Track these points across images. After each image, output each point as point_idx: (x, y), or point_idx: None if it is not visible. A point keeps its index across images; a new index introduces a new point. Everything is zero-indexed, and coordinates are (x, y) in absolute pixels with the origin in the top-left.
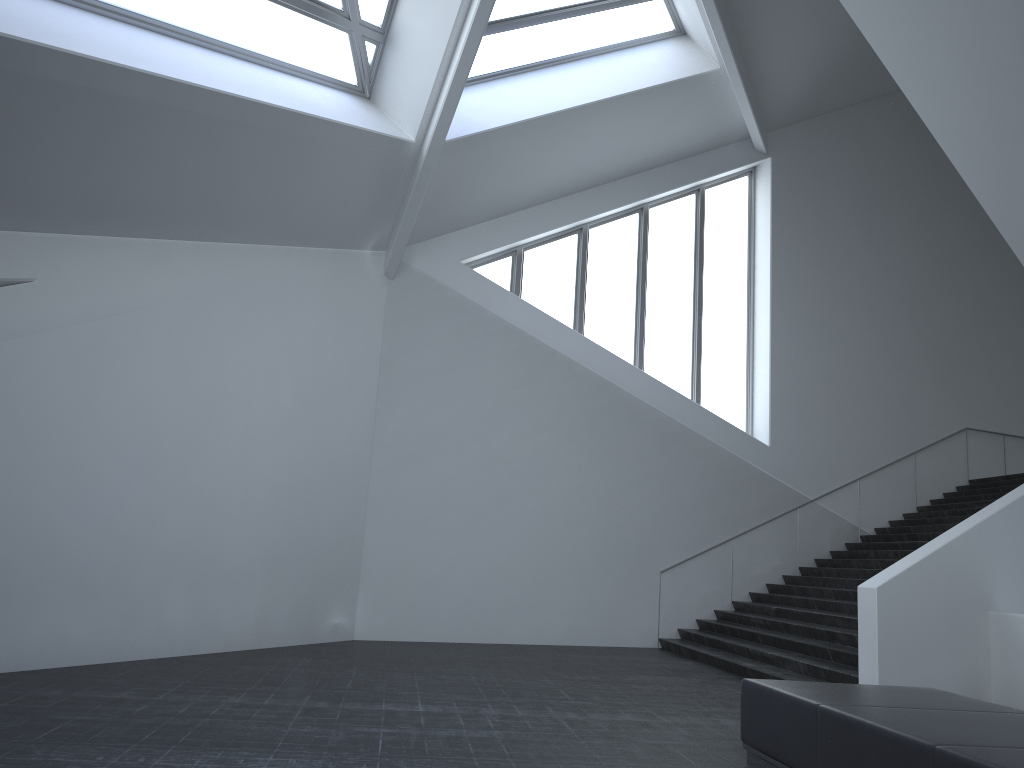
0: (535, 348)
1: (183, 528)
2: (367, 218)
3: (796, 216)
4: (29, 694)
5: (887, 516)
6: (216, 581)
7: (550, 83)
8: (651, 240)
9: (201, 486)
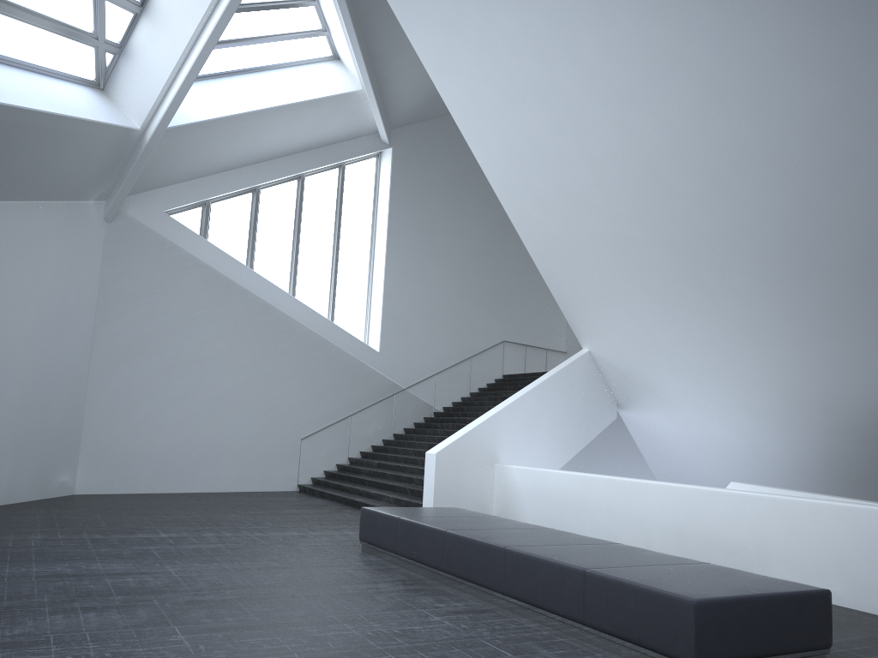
0: (219, 279)
1: None
2: (96, 180)
3: (406, 191)
4: None
5: (451, 399)
6: None
7: (241, 88)
8: (305, 200)
9: None
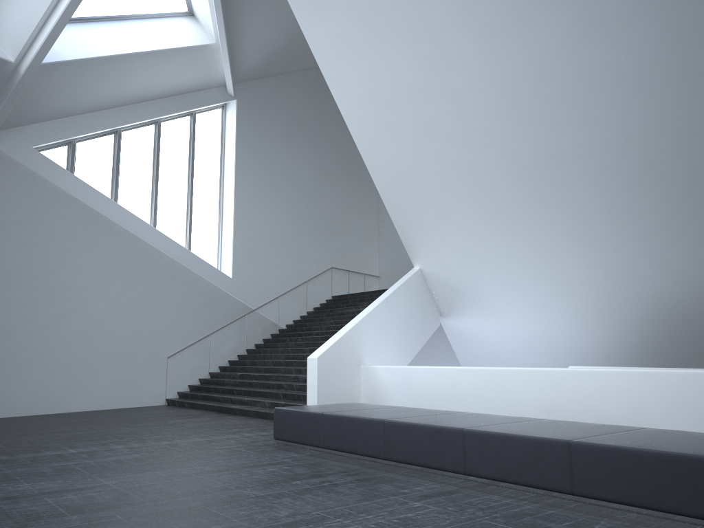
0: (87, 212)
1: None
2: None
3: (250, 138)
4: None
5: (292, 317)
6: None
7: (108, 33)
8: (162, 143)
9: None
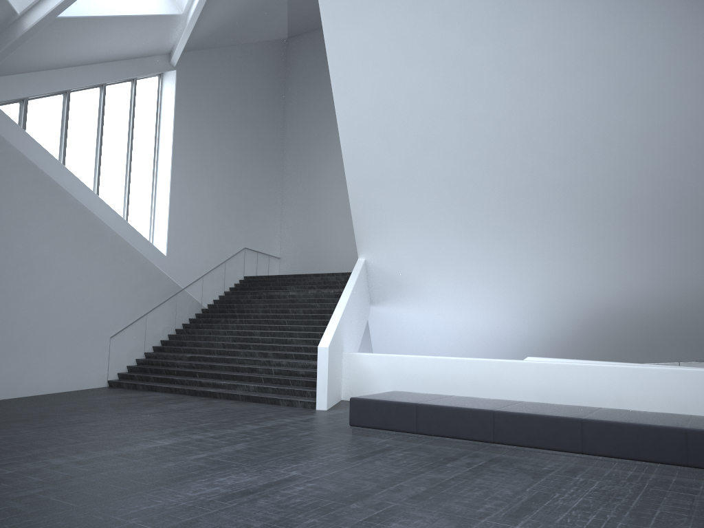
0: (44, 180)
1: None
2: None
3: (186, 112)
4: None
5: (213, 297)
6: None
7: None
8: (105, 109)
9: None
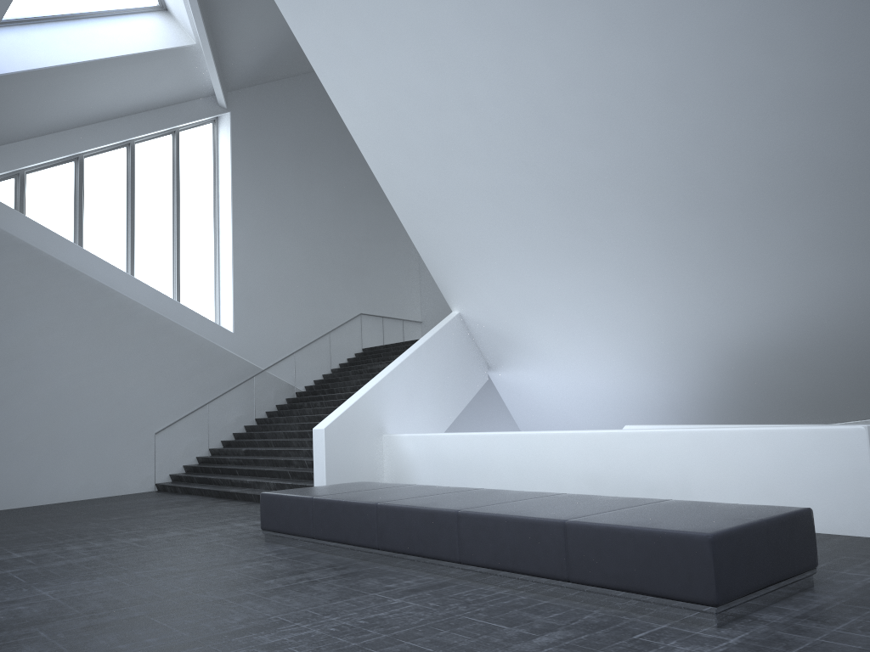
0: (43, 260)
1: None
2: None
3: (249, 159)
4: None
5: (313, 377)
6: None
7: (55, 37)
8: (137, 170)
9: None
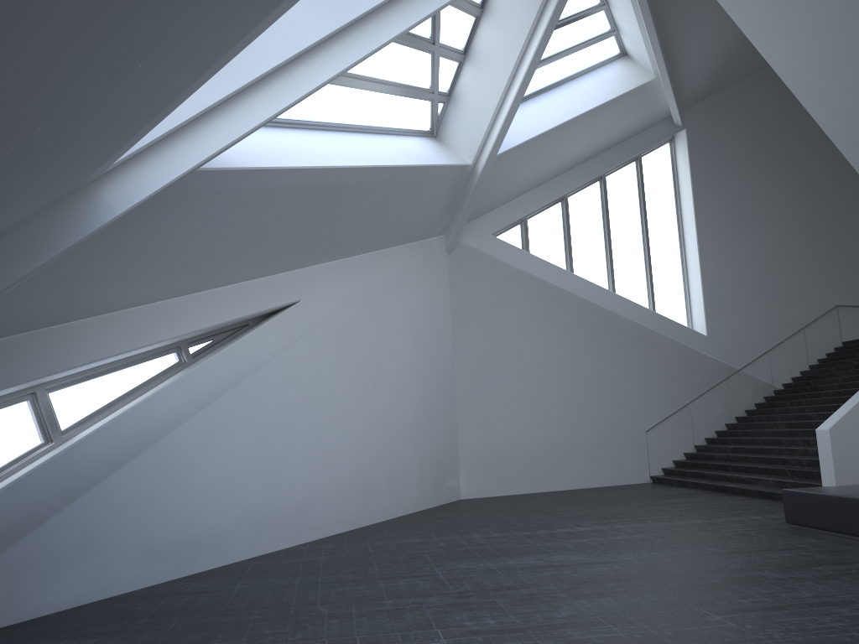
0: (547, 288)
1: (380, 440)
2: (440, 217)
3: (707, 169)
4: (369, 545)
5: (789, 374)
6: (397, 470)
7: (545, 106)
8: (609, 199)
9: (384, 412)
